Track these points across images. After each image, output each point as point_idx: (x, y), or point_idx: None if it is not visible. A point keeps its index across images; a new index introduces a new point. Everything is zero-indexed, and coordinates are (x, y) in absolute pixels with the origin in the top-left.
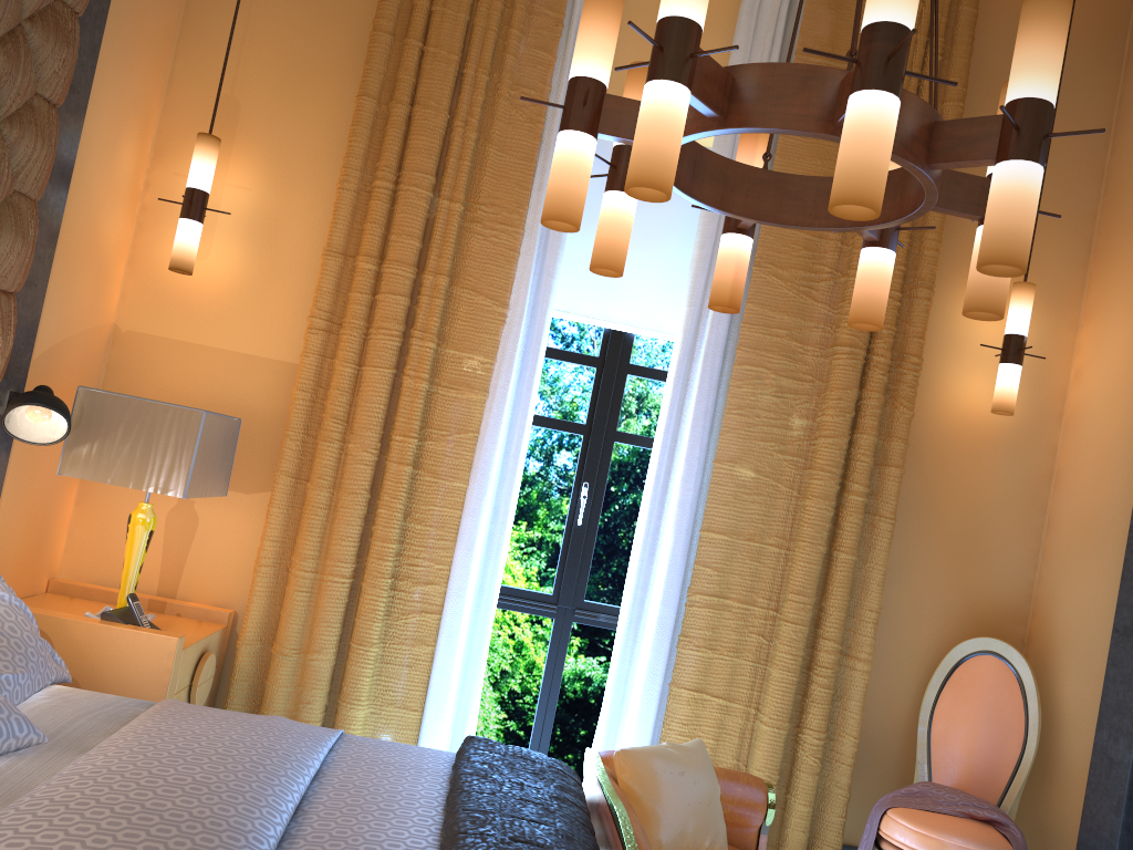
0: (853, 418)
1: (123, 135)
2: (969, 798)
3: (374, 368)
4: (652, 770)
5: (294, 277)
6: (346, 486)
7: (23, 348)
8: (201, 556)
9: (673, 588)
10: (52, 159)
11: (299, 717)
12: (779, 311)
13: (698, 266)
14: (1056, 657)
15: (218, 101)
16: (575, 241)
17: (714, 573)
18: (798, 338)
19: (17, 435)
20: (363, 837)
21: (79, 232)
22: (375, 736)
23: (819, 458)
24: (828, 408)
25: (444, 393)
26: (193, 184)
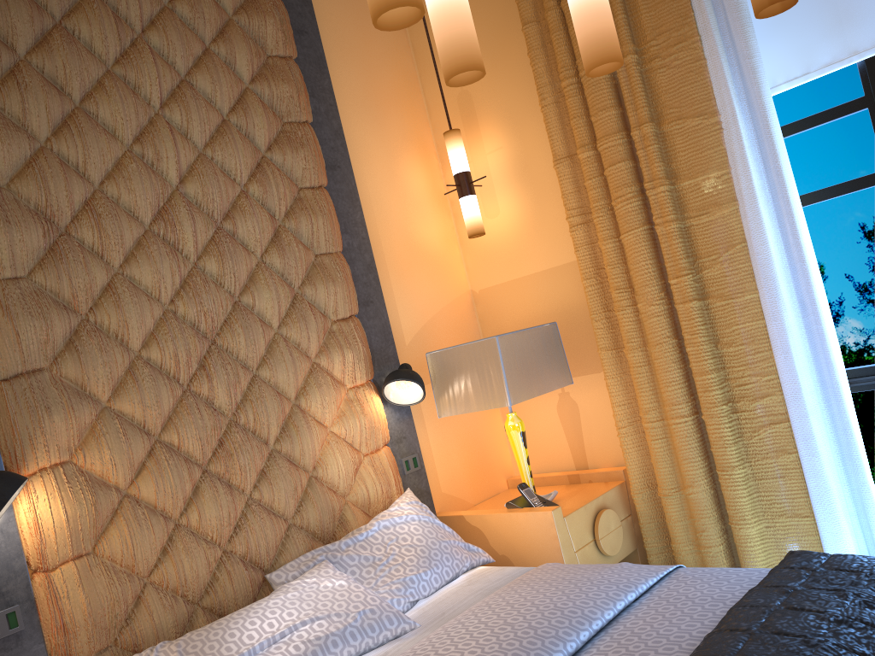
0: None
1: (405, 167)
2: None
3: (626, 233)
4: None
5: (556, 192)
6: (650, 340)
7: (384, 344)
8: (590, 431)
9: None
10: (332, 221)
11: (701, 545)
12: None
13: None
14: None
15: (444, 103)
16: None
17: None
18: None
19: (400, 403)
20: None
21: (400, 248)
22: (780, 547)
23: None
24: None
25: (697, 222)
26: (454, 171)
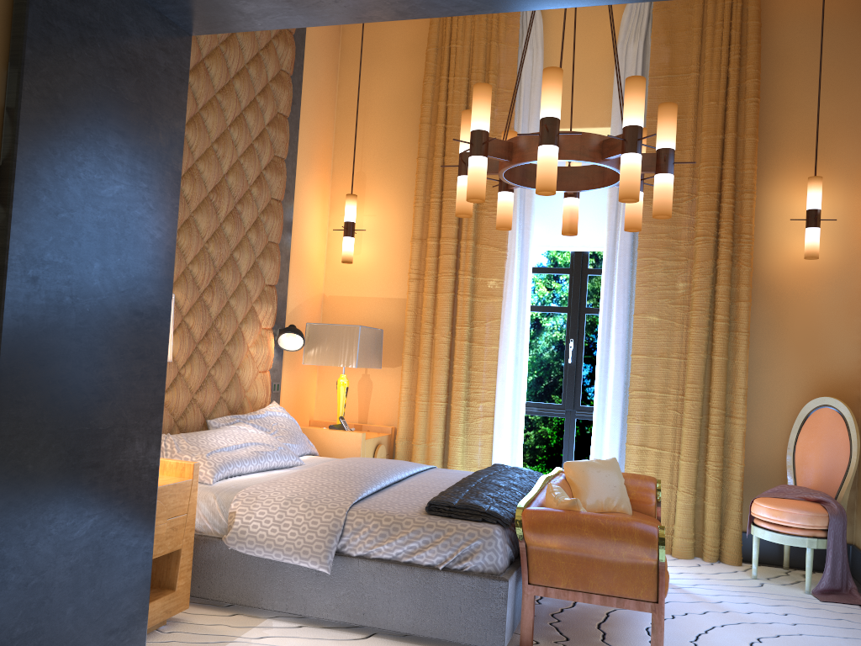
0: (715, 277)
1: (313, 203)
2: (809, 490)
3: (442, 293)
4: (581, 470)
5: (401, 255)
6: (436, 355)
7: (282, 309)
8: (376, 401)
9: (618, 388)
10: (281, 224)
11: None
12: (659, 223)
13: (610, 207)
14: None
15: (353, 177)
16: (547, 206)
17: (641, 378)
18: (673, 236)
19: (283, 348)
20: (422, 485)
21: (299, 253)
22: None
23: (694, 303)
24: (695, 274)
25: (479, 301)
26: (346, 219)
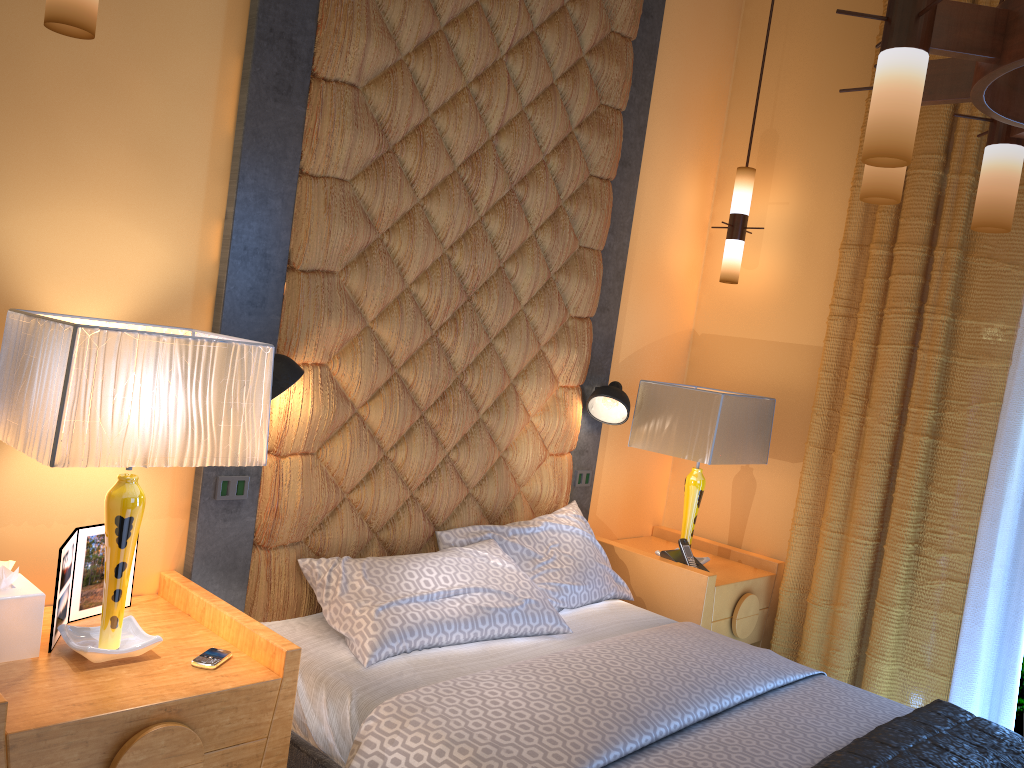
0: None
1: (683, 184)
2: None
3: (886, 345)
4: None
5: (826, 271)
6: (865, 455)
7: (603, 355)
8: (759, 514)
9: None
10: (606, 219)
11: (829, 661)
12: None
13: None
14: None
15: (751, 138)
16: None
17: None
18: None
19: (598, 418)
20: (743, 748)
21: (649, 265)
22: (904, 693)
23: None
24: None
25: (961, 363)
26: (733, 210)
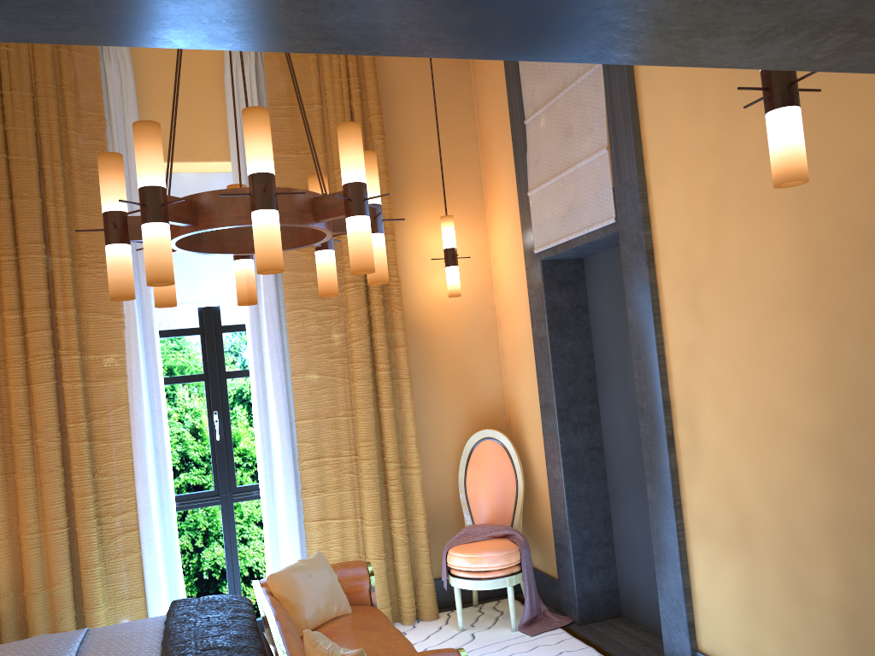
0: (369, 324)
1: None
2: (493, 526)
3: (39, 384)
4: (291, 580)
5: None
6: (44, 468)
7: None
8: None
9: (288, 462)
10: None
11: (58, 630)
12: (305, 271)
13: None
14: (523, 429)
15: None
16: None
17: (311, 445)
18: None
19: None
20: None
21: None
22: (117, 623)
23: (355, 355)
24: (351, 323)
25: (96, 385)
26: None
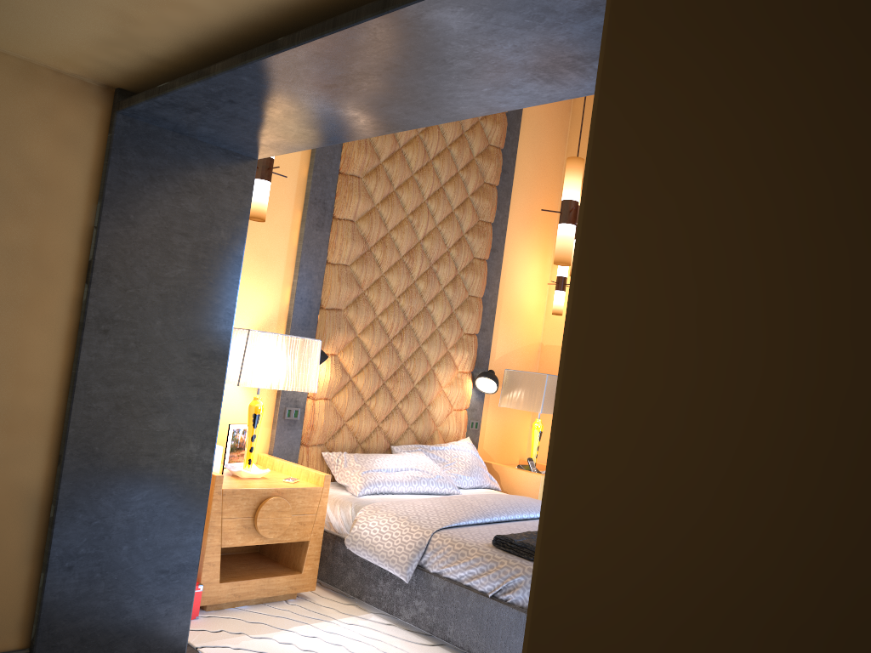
0: None
1: (531, 260)
2: None
3: None
4: None
5: None
6: None
7: (484, 355)
8: None
9: None
10: (483, 280)
11: None
12: None
13: None
14: None
15: None
16: None
17: None
18: None
19: (481, 390)
20: (533, 525)
21: (511, 305)
22: None
23: None
24: None
25: None
26: (558, 274)
